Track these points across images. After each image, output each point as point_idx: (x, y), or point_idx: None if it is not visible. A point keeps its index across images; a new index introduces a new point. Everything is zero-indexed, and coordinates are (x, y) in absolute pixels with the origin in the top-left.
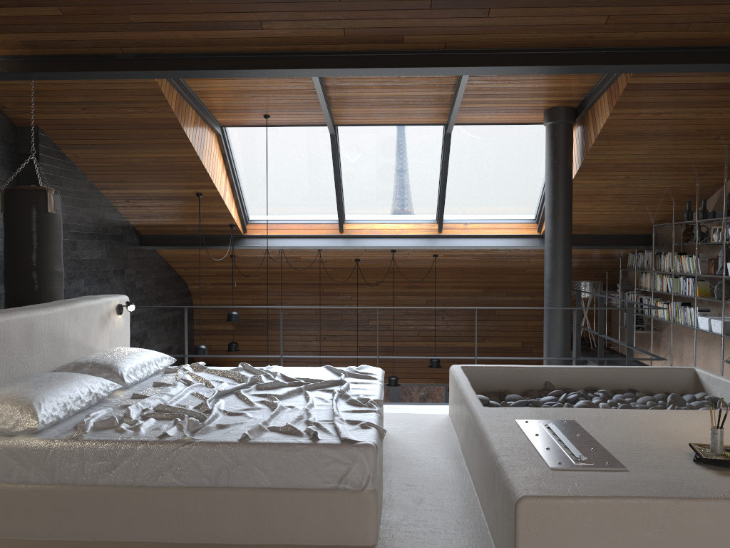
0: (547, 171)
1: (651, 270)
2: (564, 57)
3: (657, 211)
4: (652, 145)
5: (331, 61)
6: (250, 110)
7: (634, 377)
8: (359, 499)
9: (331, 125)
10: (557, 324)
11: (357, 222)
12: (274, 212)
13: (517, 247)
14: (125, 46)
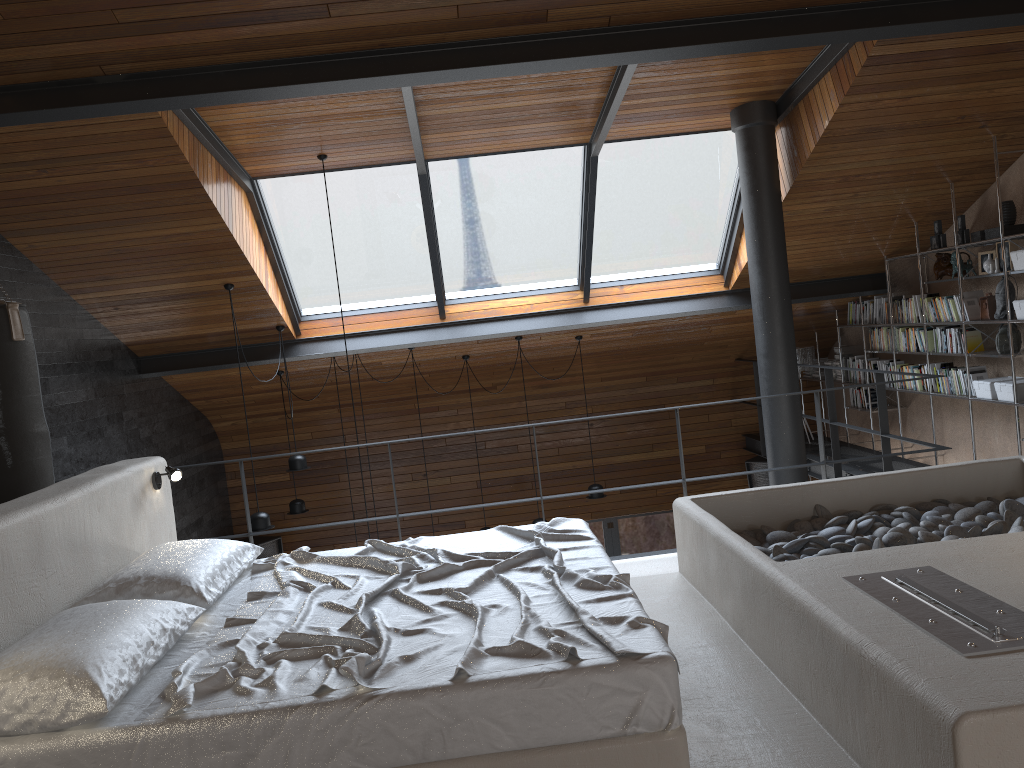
0: (746, 197)
1: (888, 322)
2: (785, 24)
3: (892, 239)
4: (894, 145)
5: (438, 58)
6: (298, 149)
7: (939, 481)
8: (662, 747)
9: (422, 161)
10: (783, 416)
11: (464, 301)
12: (338, 301)
13: (698, 311)
14: (108, 63)
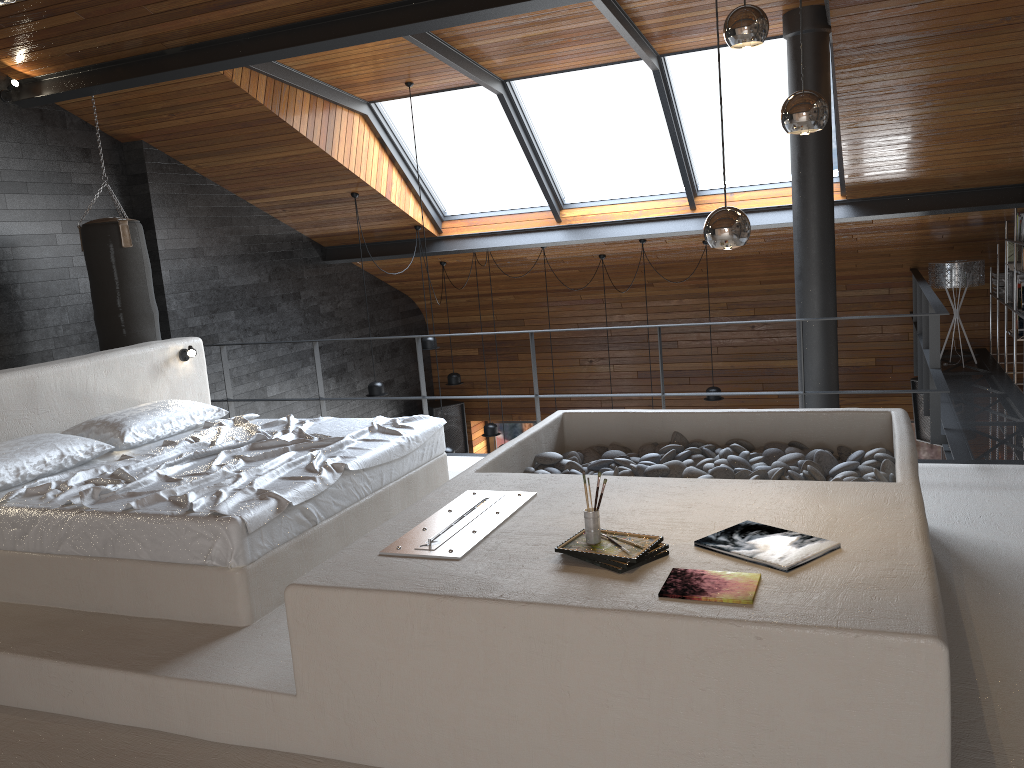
0: None
1: None
2: None
3: (1020, 147)
4: (937, 52)
5: (388, 17)
6: (382, 79)
7: (799, 424)
8: (225, 577)
9: (486, 85)
10: (810, 340)
11: (580, 206)
12: (473, 204)
13: None
14: (165, 41)
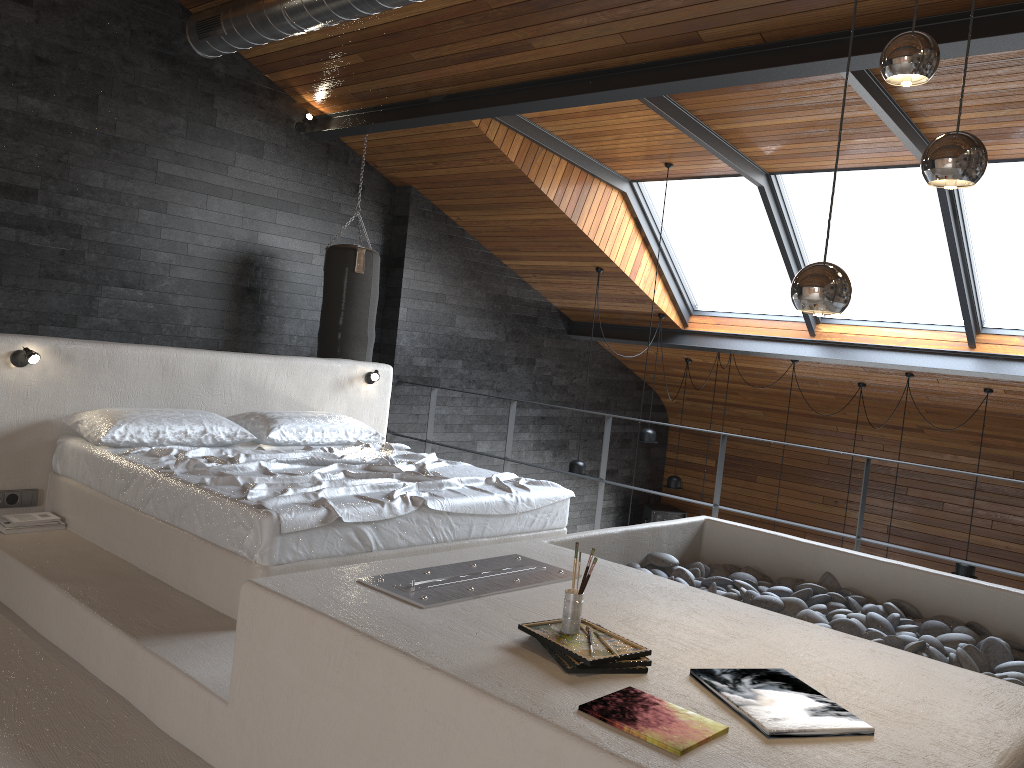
0: None
1: None
2: (958, 28)
3: None
4: None
5: (623, 79)
6: (641, 157)
7: (986, 603)
8: (248, 571)
9: (744, 173)
10: None
11: (839, 322)
12: (725, 302)
13: None
14: (428, 88)
